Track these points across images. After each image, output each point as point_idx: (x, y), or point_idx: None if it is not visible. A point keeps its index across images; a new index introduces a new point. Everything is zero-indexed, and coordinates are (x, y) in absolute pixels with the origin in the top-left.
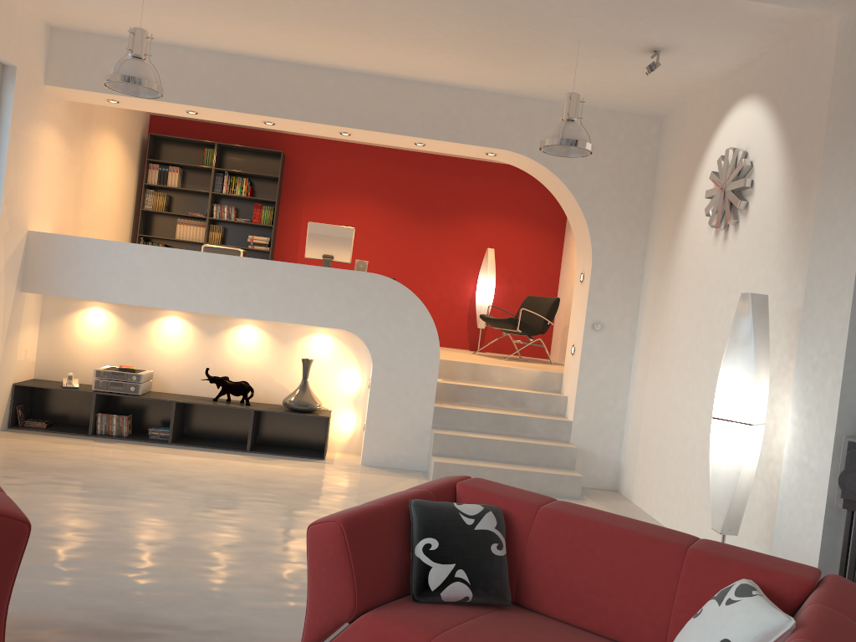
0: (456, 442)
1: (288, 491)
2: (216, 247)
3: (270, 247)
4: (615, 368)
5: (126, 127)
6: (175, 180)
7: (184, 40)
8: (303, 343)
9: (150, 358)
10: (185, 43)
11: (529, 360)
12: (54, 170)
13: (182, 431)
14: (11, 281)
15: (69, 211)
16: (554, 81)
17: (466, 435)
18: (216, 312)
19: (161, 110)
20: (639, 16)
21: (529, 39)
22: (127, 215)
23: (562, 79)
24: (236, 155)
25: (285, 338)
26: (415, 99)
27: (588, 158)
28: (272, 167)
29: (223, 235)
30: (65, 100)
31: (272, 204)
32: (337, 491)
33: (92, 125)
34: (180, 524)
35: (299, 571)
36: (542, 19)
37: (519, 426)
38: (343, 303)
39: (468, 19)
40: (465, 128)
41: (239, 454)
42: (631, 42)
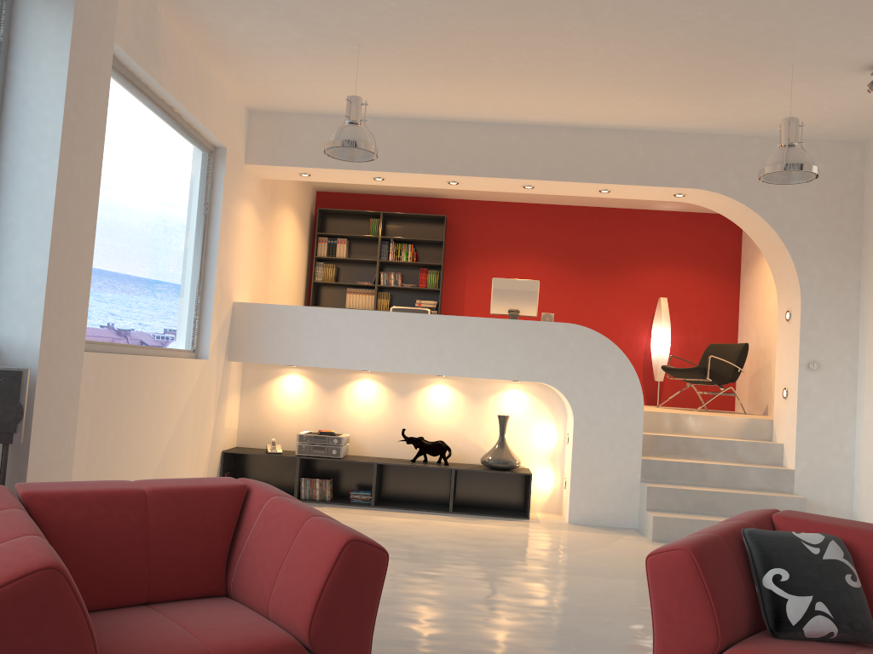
0: (671, 495)
1: (513, 548)
2: (404, 308)
3: (436, 311)
4: (837, 410)
5: (300, 203)
6: (343, 252)
7: (374, 110)
8: (496, 400)
9: (346, 421)
10: (374, 113)
11: (718, 411)
12: (251, 244)
13: (379, 495)
14: (221, 350)
15: (261, 284)
16: (751, 113)
17: (682, 488)
18: (413, 371)
19: (348, 180)
20: (868, 30)
21: (736, 70)
22: (300, 287)
23: (760, 110)
24: (399, 222)
25: (477, 396)
26: (600, 145)
27: (787, 190)
28: (435, 232)
29: (390, 301)
30: (259, 178)
31: (436, 268)
32: (560, 547)
33: (276, 202)
34: (429, 579)
35: (573, 622)
36: (756, 46)
37: (735, 477)
38: (540, 356)
39: (675, 55)
40: (653, 170)
41: (443, 515)
42: (851, 60)
